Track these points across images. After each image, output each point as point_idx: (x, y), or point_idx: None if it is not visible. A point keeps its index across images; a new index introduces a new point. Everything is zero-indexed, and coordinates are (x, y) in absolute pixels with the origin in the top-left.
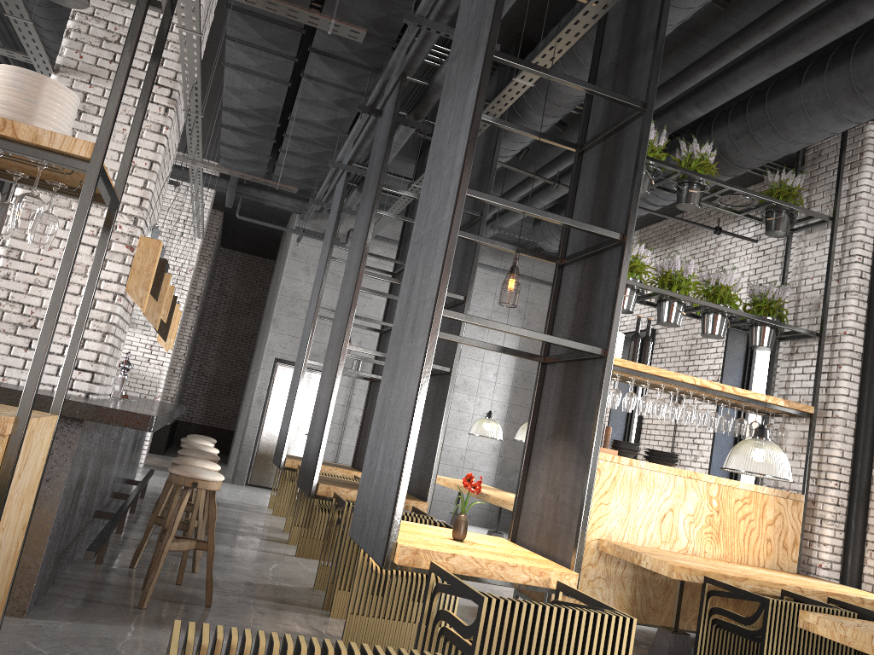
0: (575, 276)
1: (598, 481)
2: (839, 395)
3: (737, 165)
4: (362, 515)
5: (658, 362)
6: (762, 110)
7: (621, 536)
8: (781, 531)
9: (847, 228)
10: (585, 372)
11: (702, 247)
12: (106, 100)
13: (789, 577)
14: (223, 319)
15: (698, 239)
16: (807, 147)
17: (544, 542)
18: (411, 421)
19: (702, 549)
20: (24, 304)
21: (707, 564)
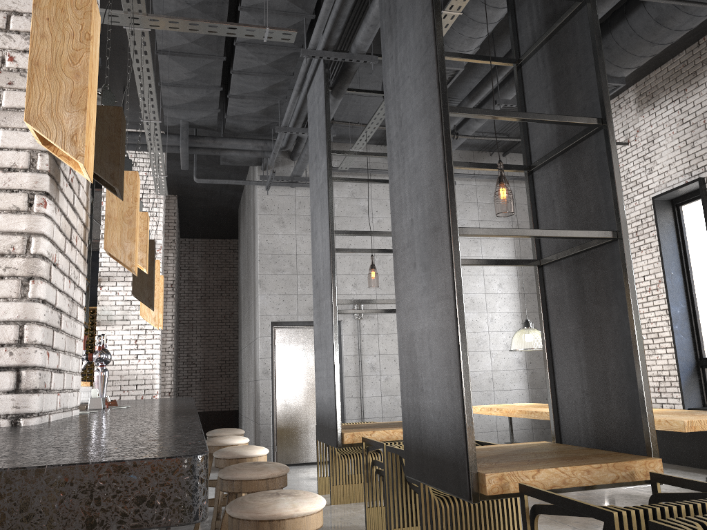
0: None
1: None
2: None
3: None
4: None
5: None
6: None
7: None
8: None
9: None
10: None
11: None
12: None
13: None
14: (198, 305)
15: None
16: None
17: None
18: None
19: None
20: None
21: None
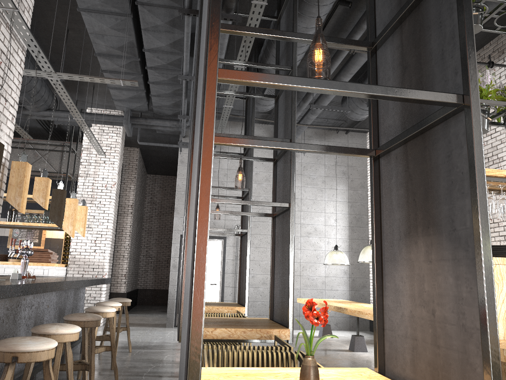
0: (393, 50)
1: None
2: None
3: None
4: (179, 377)
5: None
6: None
7: None
8: None
9: None
10: (436, 142)
11: None
12: None
13: None
14: (156, 219)
15: None
16: None
17: (426, 376)
18: (195, 236)
19: None
20: None
21: None
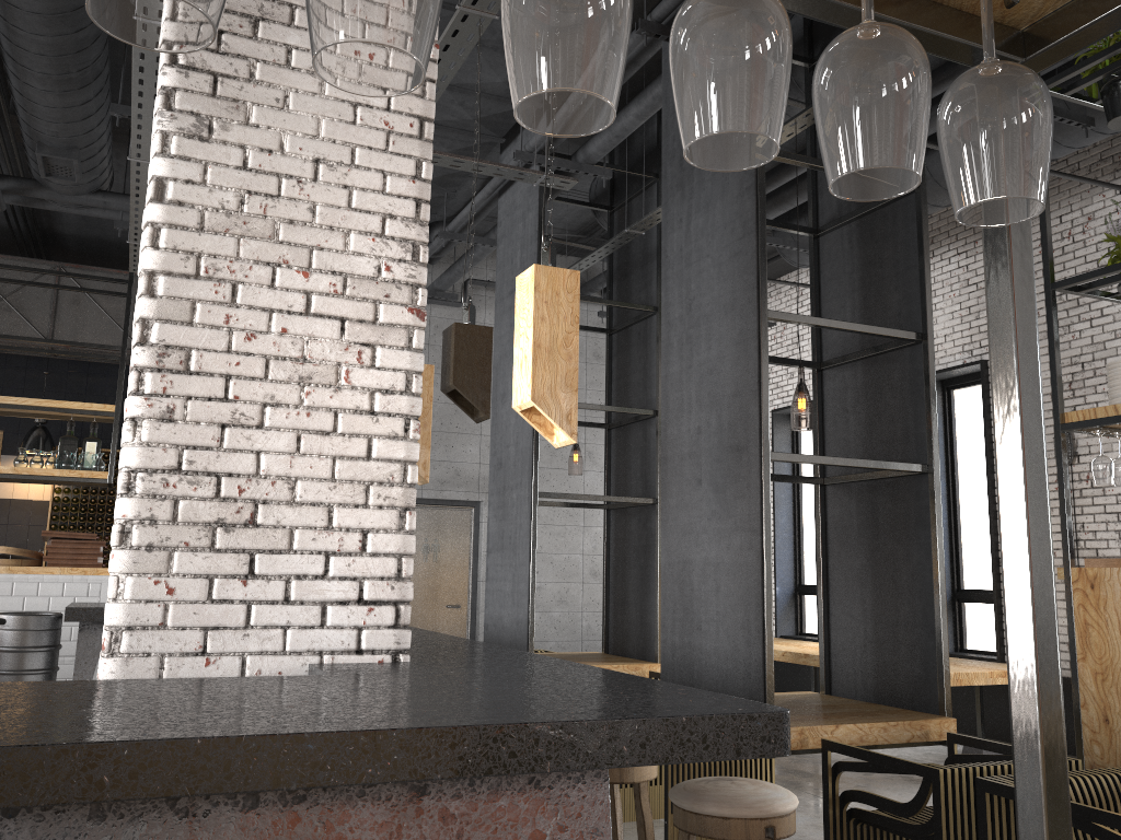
0: None
1: None
2: None
3: None
4: None
5: None
6: None
7: None
8: None
9: None
10: None
11: (1054, 227)
12: None
13: None
14: None
15: None
16: None
17: None
18: None
19: None
20: (218, 473)
21: None
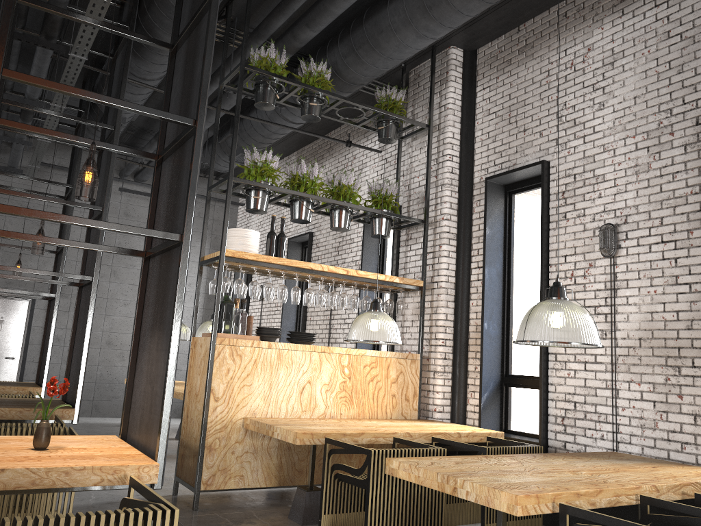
0: (169, 170)
1: (240, 366)
2: (441, 269)
3: (350, 82)
4: None
5: (316, 259)
6: (362, 31)
7: (265, 411)
8: (403, 387)
9: (440, 133)
10: (173, 260)
11: (342, 161)
12: None
13: (406, 425)
14: None
15: (340, 154)
16: (410, 71)
17: (143, 435)
18: None
19: (339, 412)
20: None
21: (335, 425)
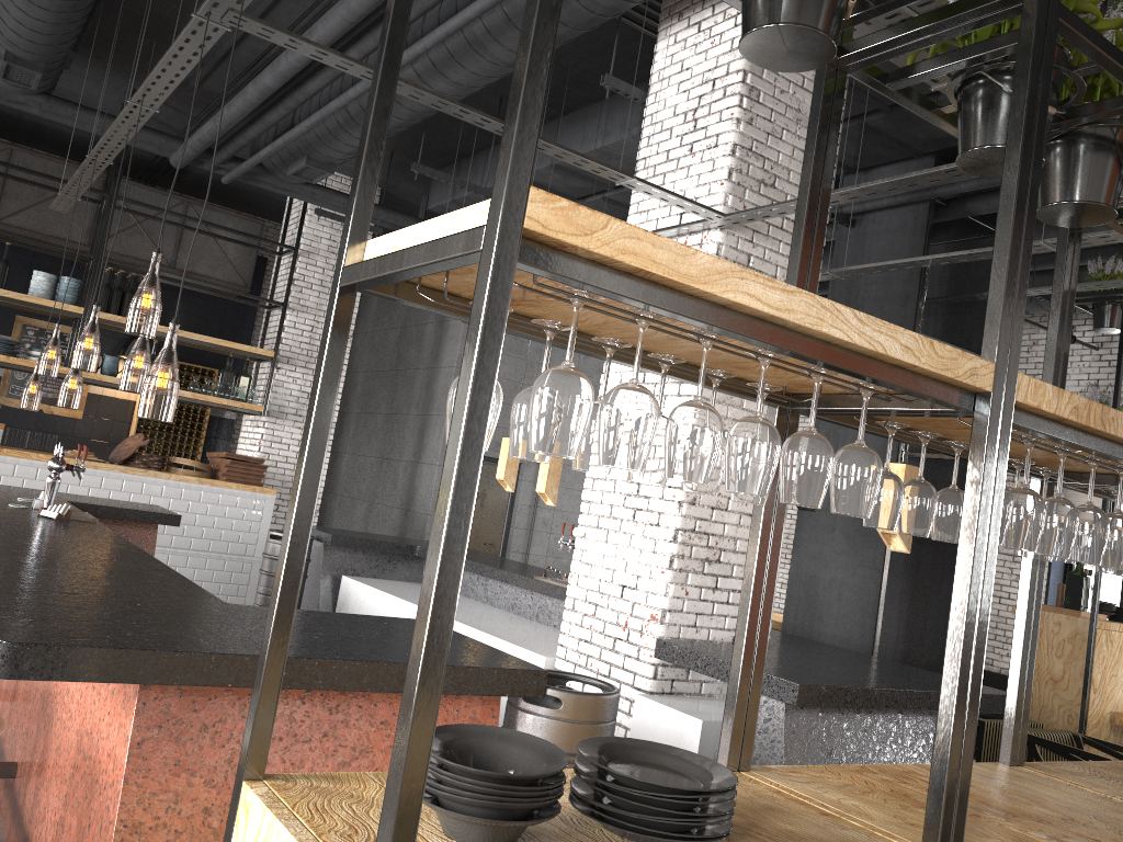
0: None
1: (1110, 653)
2: None
3: None
4: None
5: None
6: None
7: None
8: None
9: None
10: None
11: None
12: (767, 263)
13: None
14: None
15: None
16: None
17: None
18: None
19: None
20: (708, 533)
21: None
